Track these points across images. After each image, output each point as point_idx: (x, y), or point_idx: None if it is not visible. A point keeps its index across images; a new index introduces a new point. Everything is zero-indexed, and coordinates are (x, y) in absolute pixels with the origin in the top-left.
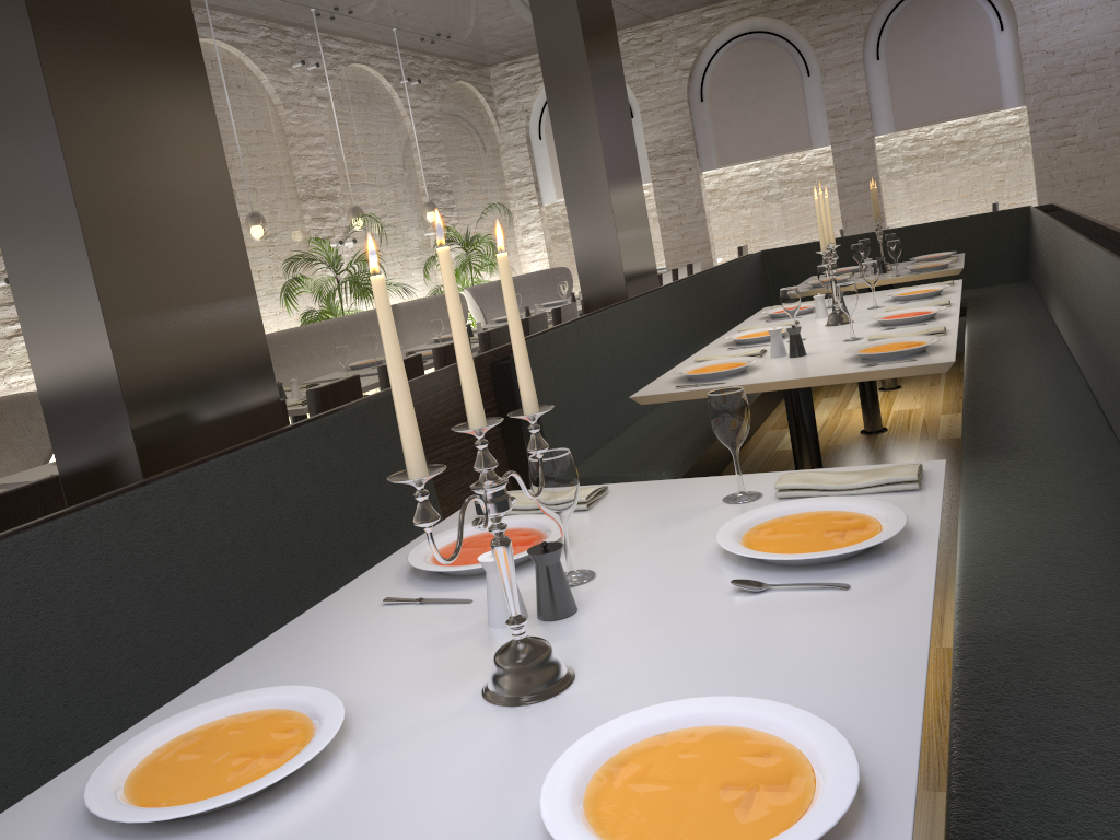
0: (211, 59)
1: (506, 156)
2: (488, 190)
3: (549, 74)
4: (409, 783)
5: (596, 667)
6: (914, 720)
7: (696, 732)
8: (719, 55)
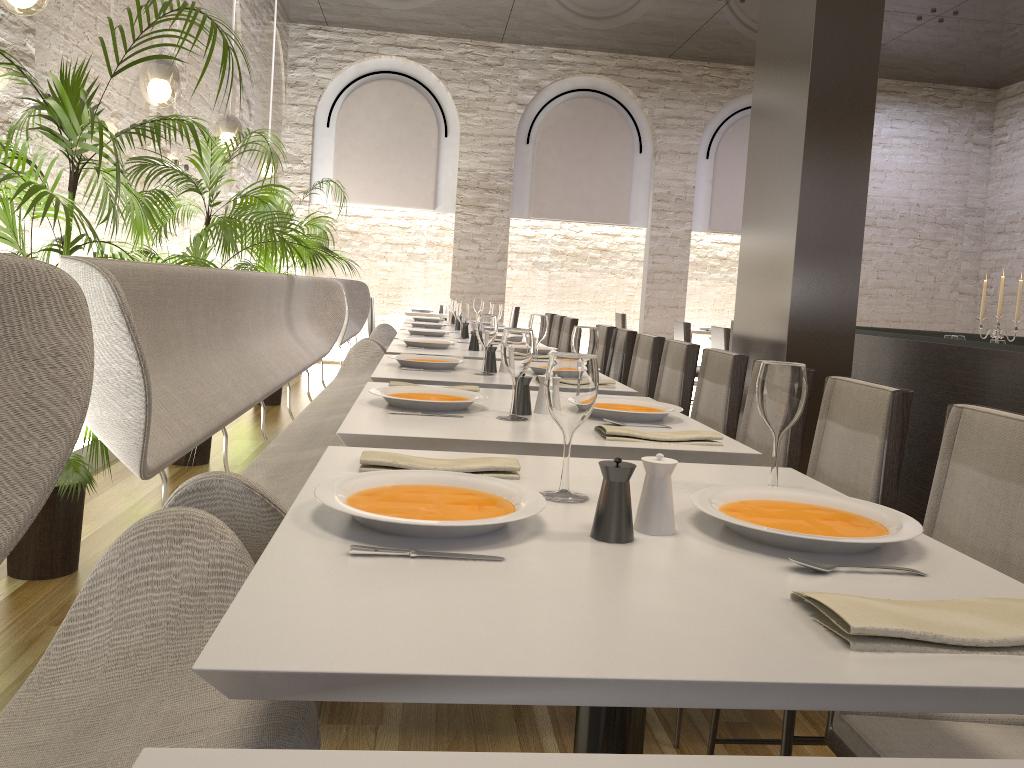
0: None
1: (285, 133)
2: None
3: (826, 7)
4: None
5: None
6: None
7: None
8: (556, 102)
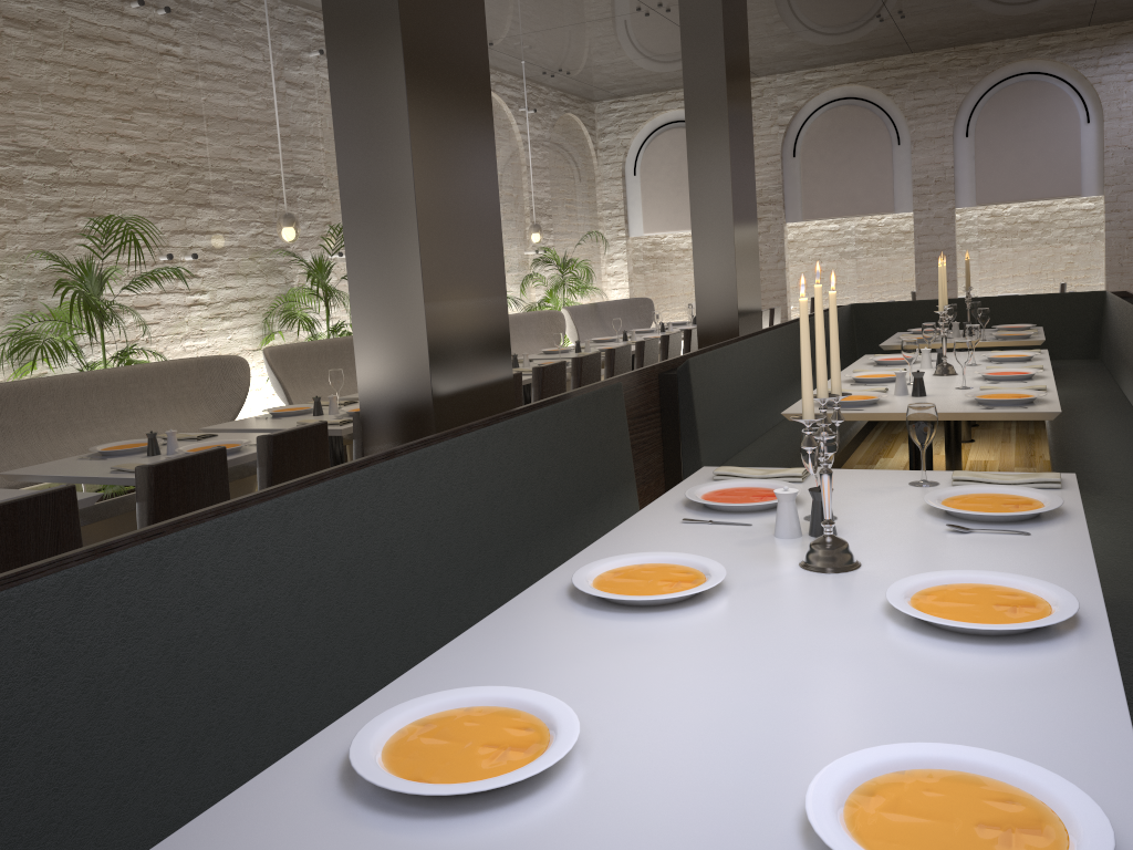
0: None
1: (601, 188)
2: (582, 218)
3: (692, 128)
4: (785, 600)
5: (872, 560)
6: (1096, 591)
7: (965, 585)
8: (815, 115)
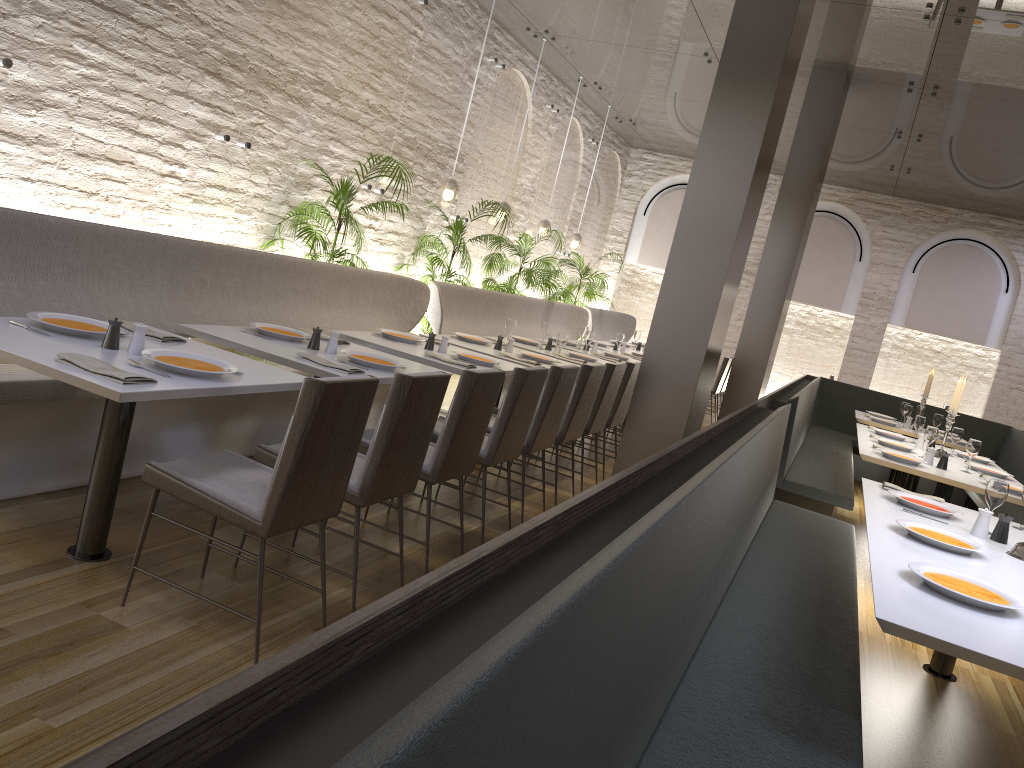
0: (515, 86)
1: (615, 216)
2: (597, 236)
3: (777, 218)
4: (1023, 569)
5: None
6: None
7: None
8: None
